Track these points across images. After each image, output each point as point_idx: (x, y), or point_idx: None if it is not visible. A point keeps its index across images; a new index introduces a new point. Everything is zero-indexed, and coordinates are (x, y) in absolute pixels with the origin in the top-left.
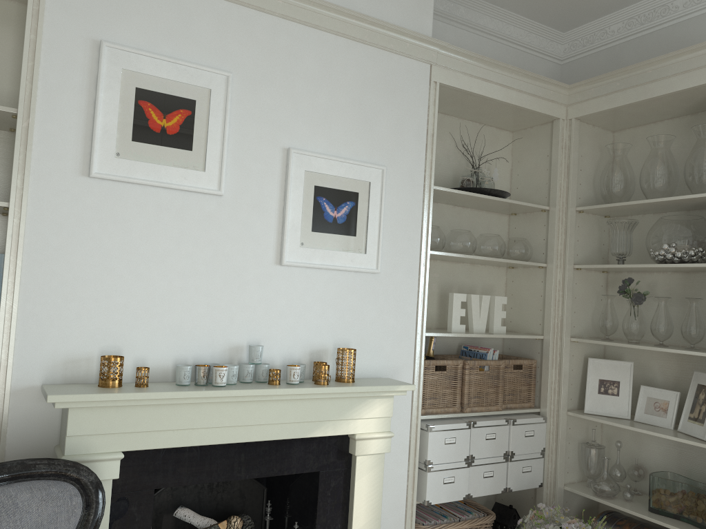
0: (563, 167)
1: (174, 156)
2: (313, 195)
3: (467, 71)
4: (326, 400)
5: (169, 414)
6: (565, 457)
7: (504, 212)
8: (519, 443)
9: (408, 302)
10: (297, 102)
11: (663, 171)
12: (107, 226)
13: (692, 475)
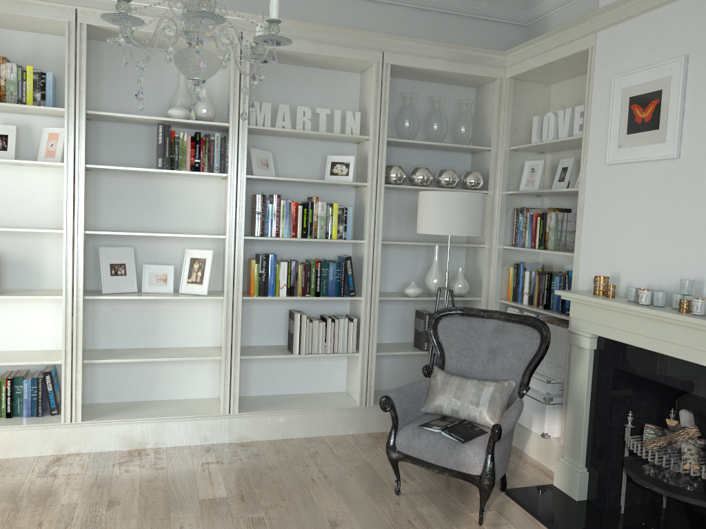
0: None
1: (647, 137)
2: None
3: None
4: None
5: (610, 316)
6: None
7: None
8: None
9: None
10: None
11: None
12: (615, 194)
13: None
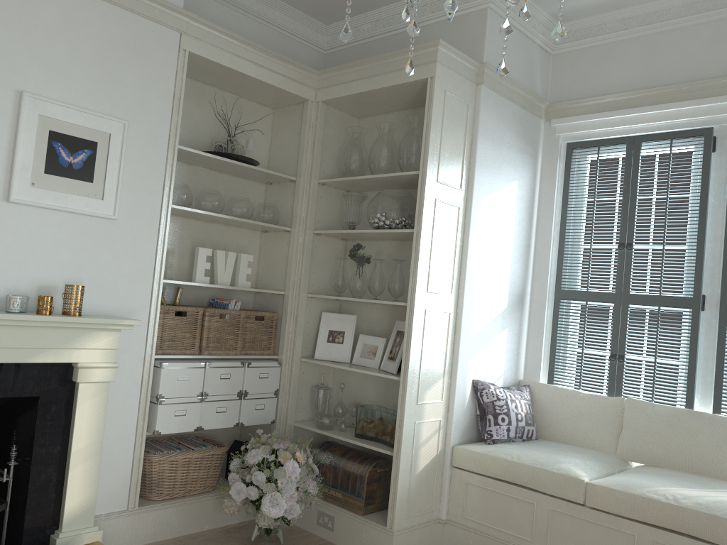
0: (310, 143)
1: None
2: (47, 139)
3: (218, 45)
4: (47, 329)
5: None
6: (296, 397)
7: (260, 180)
8: (253, 383)
9: (147, 249)
10: (34, 48)
11: (384, 153)
12: None
13: (393, 407)
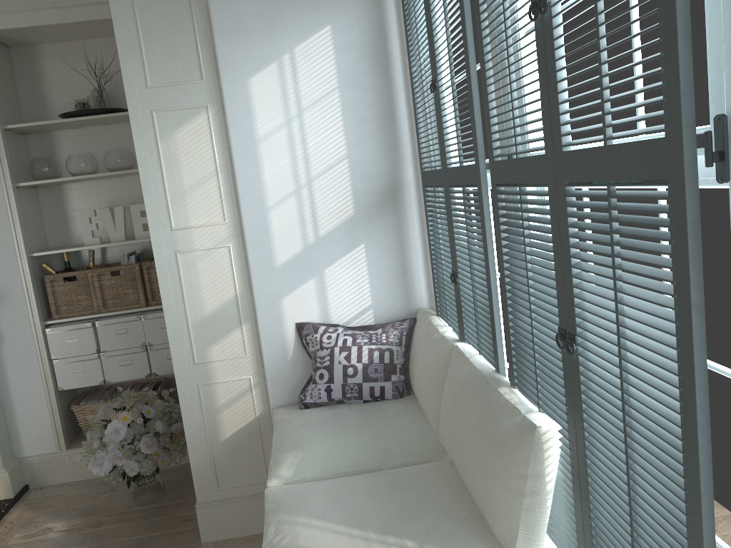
0: None
1: None
2: None
3: (8, 10)
4: None
5: None
6: None
7: None
8: (156, 334)
9: (1, 232)
10: None
11: None
12: None
13: None
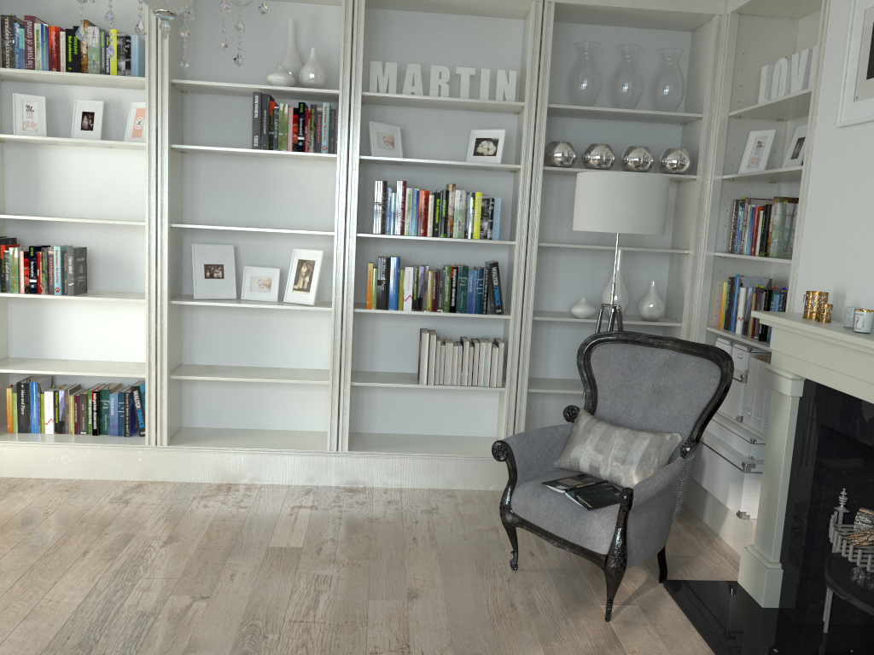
0: None
1: None
2: None
3: None
4: None
5: (816, 349)
6: None
7: None
8: None
9: None
10: None
11: None
12: (847, 171)
13: None
